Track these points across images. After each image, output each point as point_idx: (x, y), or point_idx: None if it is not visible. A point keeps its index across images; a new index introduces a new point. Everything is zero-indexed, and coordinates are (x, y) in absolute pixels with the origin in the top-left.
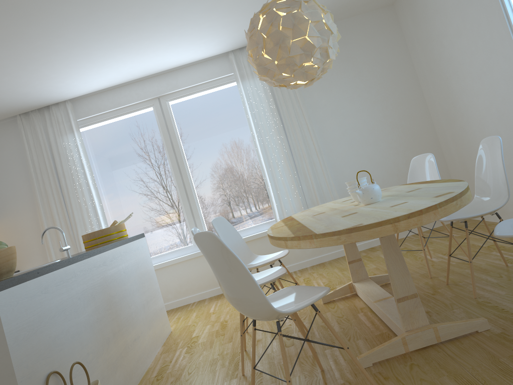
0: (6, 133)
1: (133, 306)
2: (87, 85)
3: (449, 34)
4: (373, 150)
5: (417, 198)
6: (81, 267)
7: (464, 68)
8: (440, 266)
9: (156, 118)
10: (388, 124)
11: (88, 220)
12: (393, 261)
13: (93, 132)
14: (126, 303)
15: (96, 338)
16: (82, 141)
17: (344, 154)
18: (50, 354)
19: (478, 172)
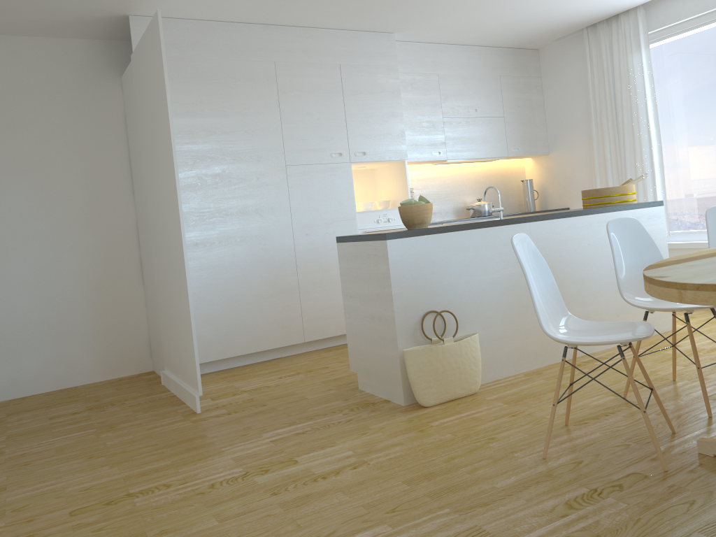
0: (573, 50)
1: (591, 283)
2: None
3: None
4: None
5: None
6: (506, 231)
7: None
8: None
9: None
10: None
11: (640, 166)
12: None
13: (668, 48)
14: (577, 278)
15: (506, 300)
16: (650, 62)
17: None
18: (435, 297)
19: None
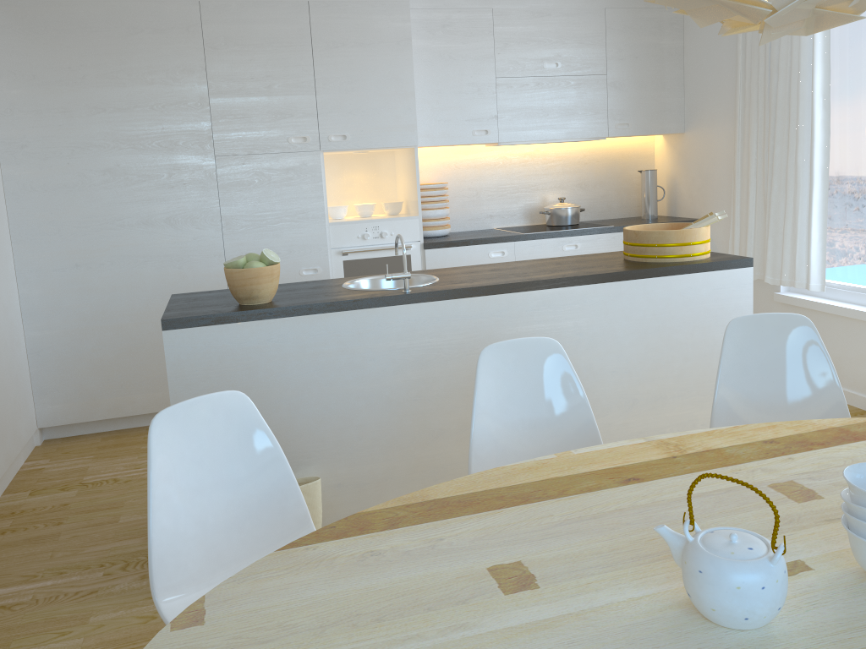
0: None
1: None
2: None
3: None
4: None
5: None
6: (405, 314)
7: None
8: None
9: None
10: None
11: (793, 172)
12: None
13: None
14: None
15: (397, 422)
16: None
17: None
18: None
19: None
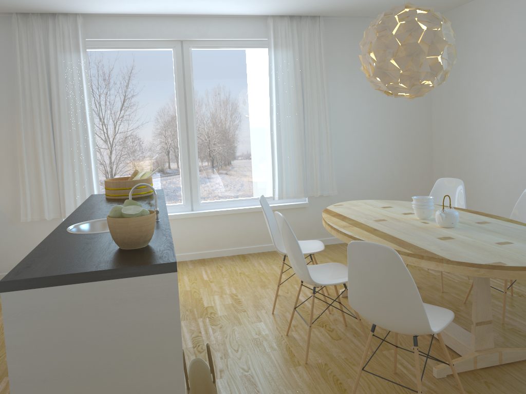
0: None
1: None
2: (114, 6)
3: (488, 71)
4: (376, 153)
5: (518, 241)
6: None
7: (492, 105)
8: (444, 281)
9: (173, 62)
10: (395, 131)
11: (77, 154)
12: (481, 290)
13: (99, 58)
14: None
15: None
16: (86, 65)
17: (350, 150)
18: None
19: (515, 213)
